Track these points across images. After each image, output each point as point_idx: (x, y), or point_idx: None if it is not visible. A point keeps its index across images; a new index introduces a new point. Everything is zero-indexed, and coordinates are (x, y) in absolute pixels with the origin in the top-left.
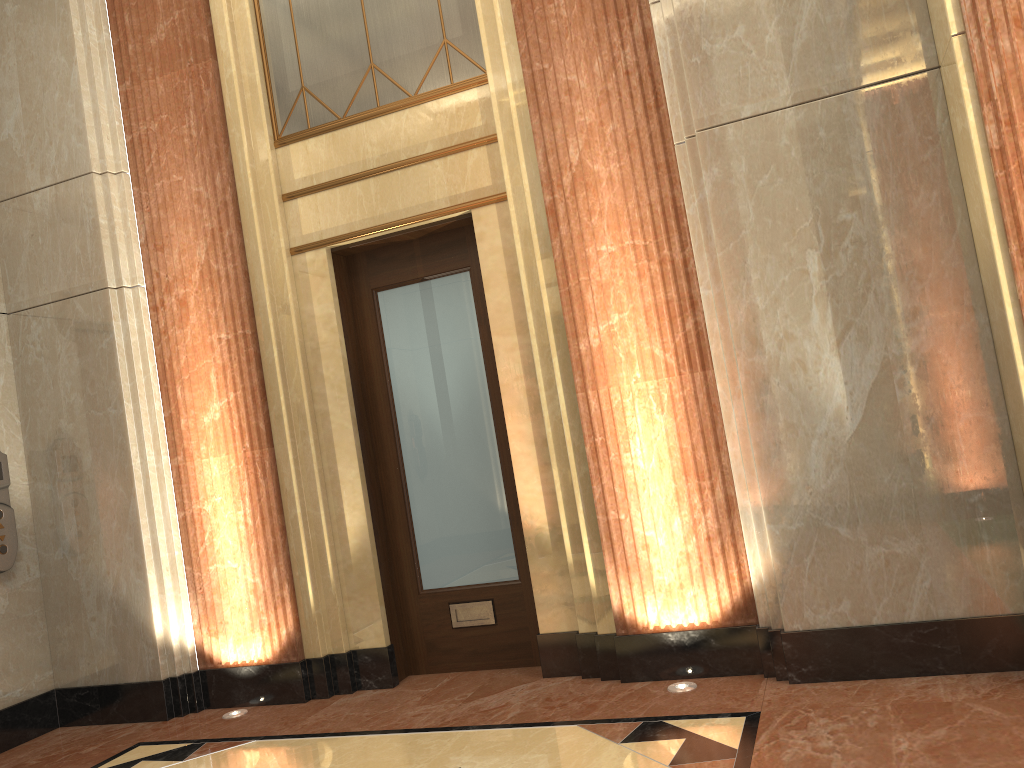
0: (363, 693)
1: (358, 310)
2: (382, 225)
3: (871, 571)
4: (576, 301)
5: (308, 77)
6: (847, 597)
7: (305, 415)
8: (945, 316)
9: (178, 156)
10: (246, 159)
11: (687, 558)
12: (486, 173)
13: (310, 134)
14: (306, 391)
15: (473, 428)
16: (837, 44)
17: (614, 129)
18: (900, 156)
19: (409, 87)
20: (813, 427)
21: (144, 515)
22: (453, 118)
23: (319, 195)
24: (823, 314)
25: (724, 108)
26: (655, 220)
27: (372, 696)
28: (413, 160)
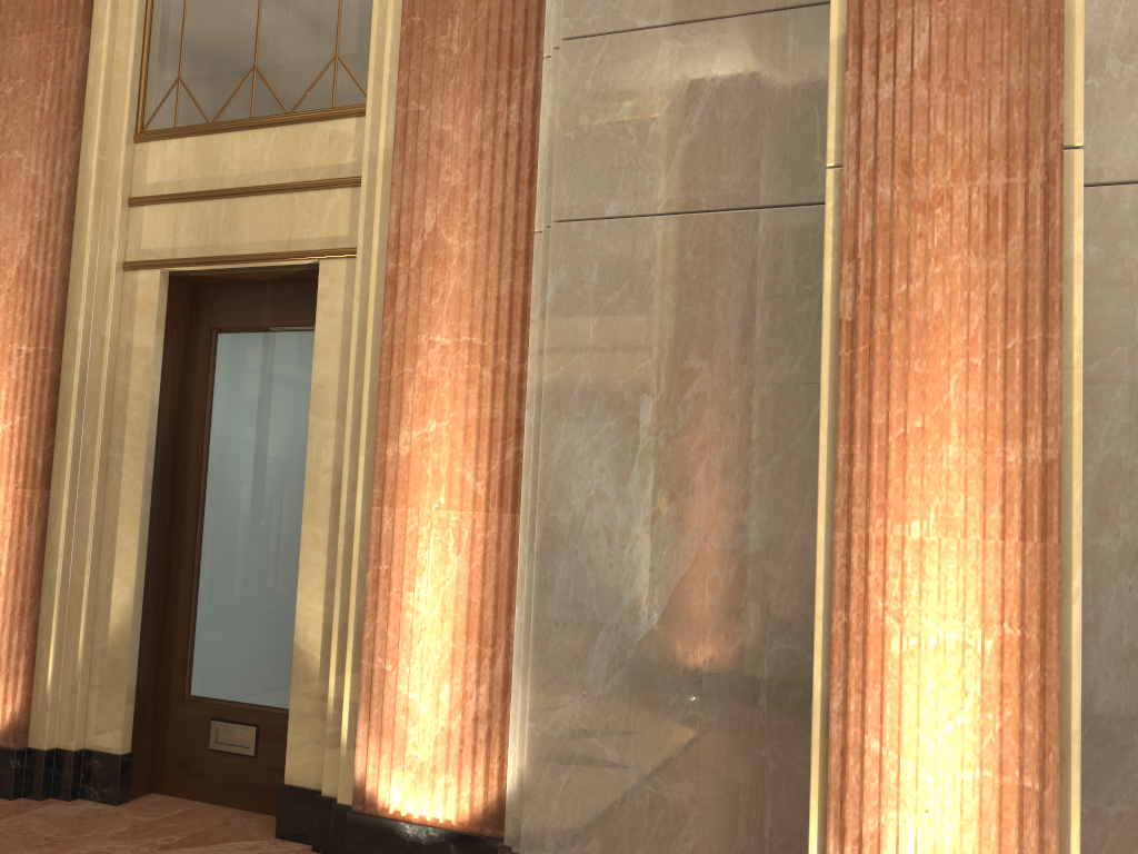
0: (80, 804)
1: (192, 349)
2: (223, 257)
3: (631, 811)
4: (395, 395)
5: (187, 68)
6: (598, 836)
7: (94, 460)
8: (780, 514)
9: (25, 130)
10: (95, 148)
11: (447, 737)
12: (345, 220)
13: (173, 134)
14: (101, 432)
15: (283, 517)
16: (729, 149)
17: (479, 199)
18: (771, 303)
19: (288, 102)
20: (604, 615)
21: None
22: (324, 148)
23: (167, 207)
24: (644, 478)
25: (588, 200)
26: (500, 318)
27: (84, 811)
28: (271, 188)
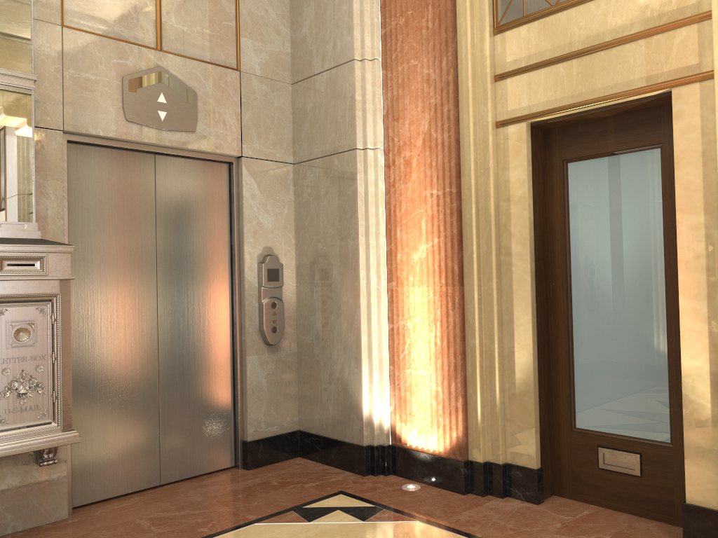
0: (511, 501)
1: (548, 178)
2: (579, 103)
3: None
4: None
5: None
6: None
7: (491, 264)
8: None
9: (416, 45)
10: (468, 45)
11: None
12: (693, 51)
13: (524, 21)
14: (494, 244)
15: (643, 295)
16: None
17: None
18: None
19: None
20: None
21: (364, 322)
22: None
23: (525, 75)
24: None
25: None
26: None
27: (518, 508)
28: (617, 41)
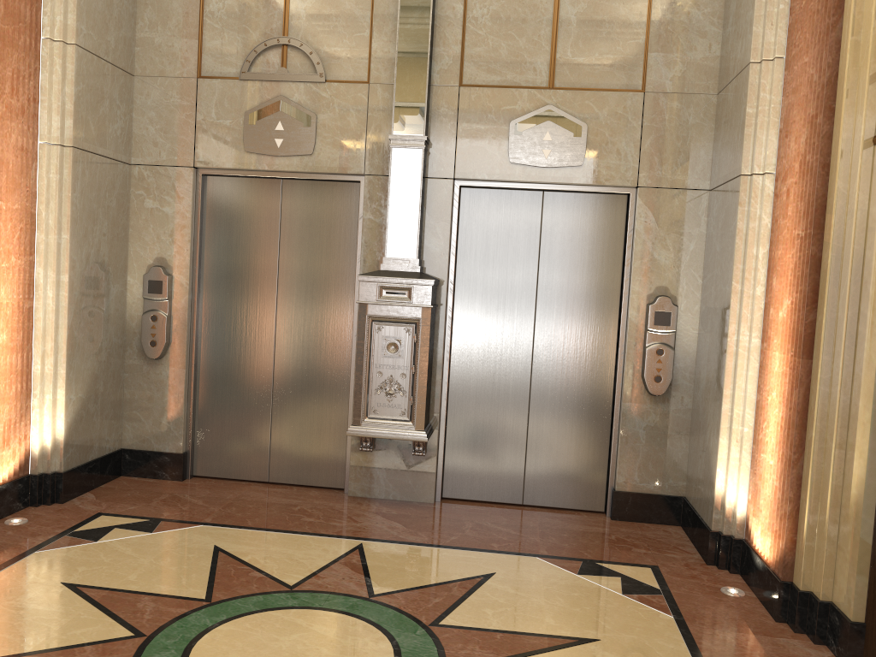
0: (818, 651)
1: None
2: None
3: None
4: None
5: None
6: None
7: (842, 334)
8: None
9: (808, 35)
10: (849, 31)
11: None
12: None
13: None
14: (847, 308)
15: None
16: None
17: None
18: None
19: None
20: None
21: (729, 387)
22: None
23: None
24: None
25: None
26: None
27: None
28: None
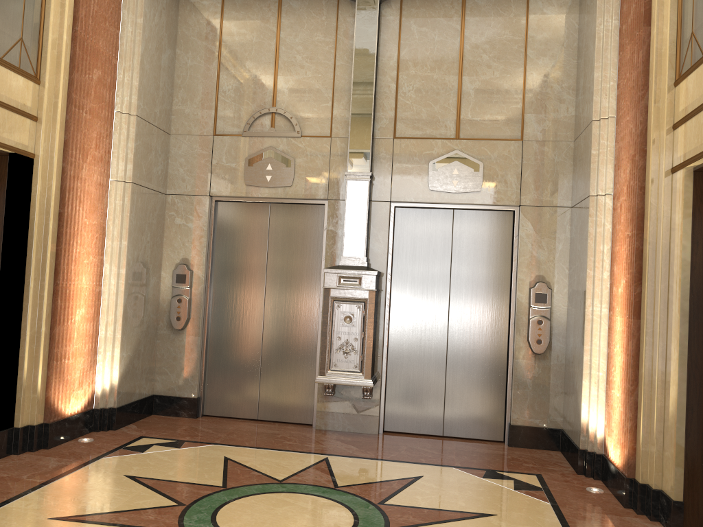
0: (653, 524)
1: None
2: None
3: None
4: None
5: (694, 23)
6: None
7: (658, 300)
8: None
9: (628, 102)
10: (652, 100)
11: None
12: None
13: (686, 73)
14: (660, 282)
15: None
16: None
17: None
18: None
19: None
20: None
21: (588, 344)
22: None
23: (686, 124)
24: None
25: None
26: None
27: None
28: None
